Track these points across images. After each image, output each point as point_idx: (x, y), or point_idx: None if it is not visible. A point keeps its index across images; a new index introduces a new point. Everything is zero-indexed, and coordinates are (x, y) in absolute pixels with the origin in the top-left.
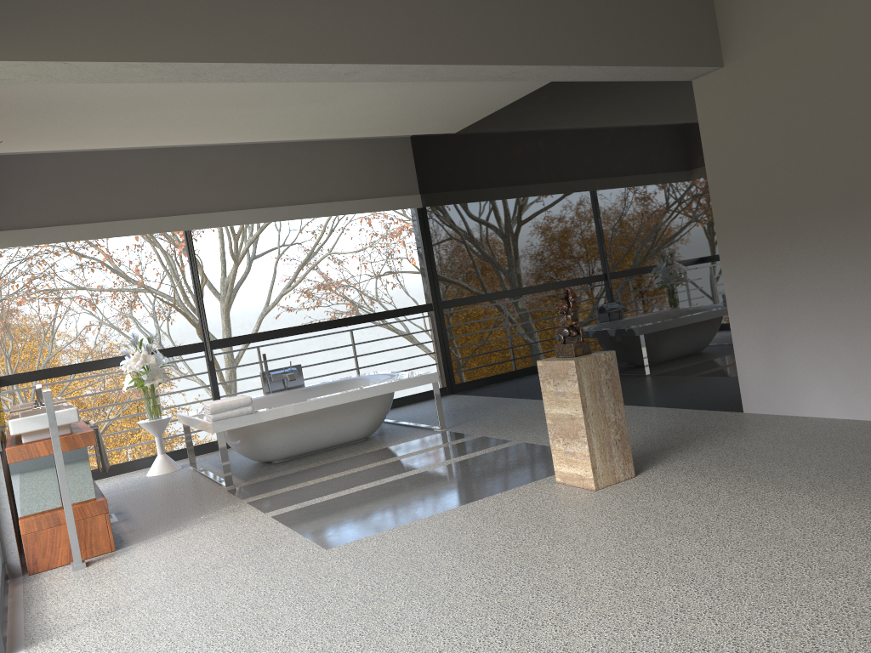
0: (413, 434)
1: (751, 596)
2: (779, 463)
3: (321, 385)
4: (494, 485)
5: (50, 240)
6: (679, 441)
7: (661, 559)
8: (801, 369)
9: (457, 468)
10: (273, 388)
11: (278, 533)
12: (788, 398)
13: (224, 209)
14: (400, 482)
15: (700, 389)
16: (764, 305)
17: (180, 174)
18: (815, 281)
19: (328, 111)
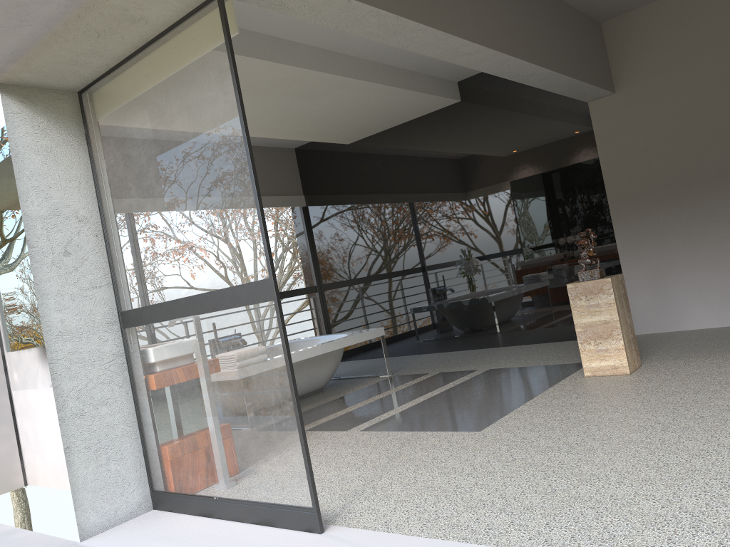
0: (364, 381)
1: None
2: None
3: None
4: (534, 386)
5: None
6: None
7: None
8: (683, 297)
9: (469, 386)
10: None
11: (399, 435)
12: (673, 319)
13: None
14: (436, 398)
15: None
16: (651, 255)
17: None
18: (692, 235)
19: (299, 109)
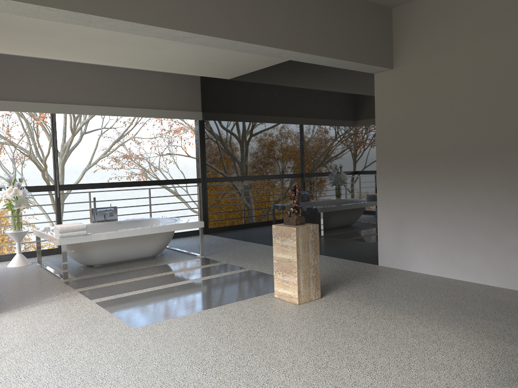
0: (184, 257)
1: (393, 378)
2: (401, 298)
3: (129, 221)
4: (237, 295)
5: None
6: (343, 279)
7: (340, 351)
8: (414, 245)
9: (213, 282)
10: (97, 219)
11: (101, 314)
12: (404, 260)
13: (79, 103)
14: (178, 287)
15: (355, 249)
16: (398, 206)
17: (53, 77)
18: (428, 197)
19: (157, 54)
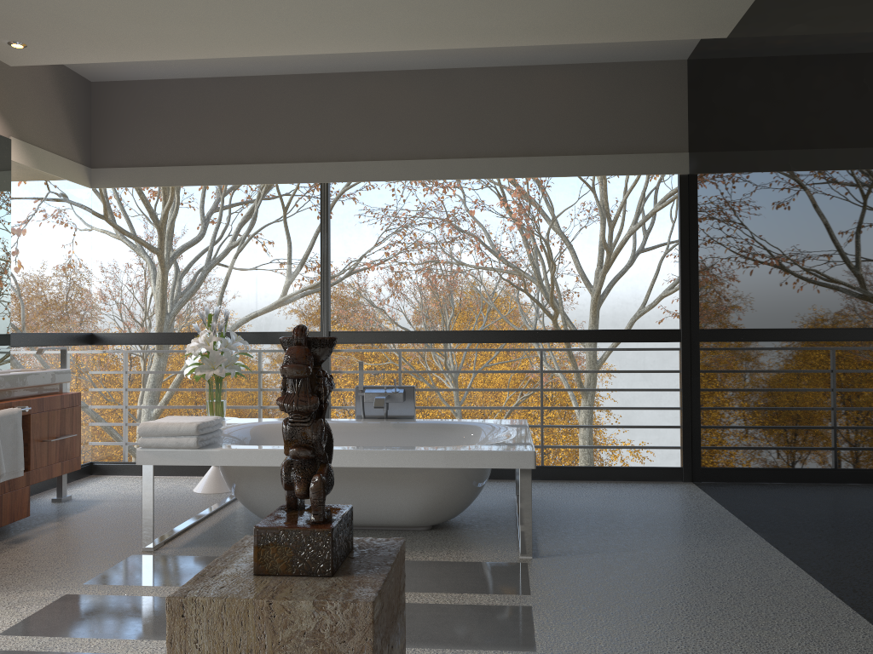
0: (486, 546)
1: None
2: None
3: (425, 424)
4: None
5: (165, 182)
6: None
7: None
8: None
9: None
10: (368, 413)
11: None
12: None
13: (376, 158)
14: None
15: None
16: None
17: (326, 109)
18: None
19: None
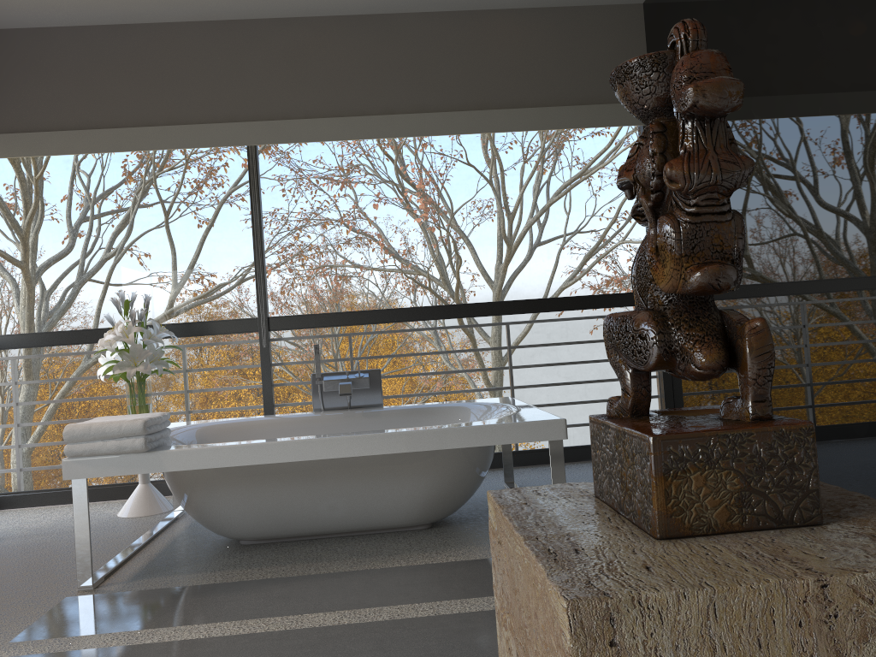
0: None
1: None
2: None
3: (400, 410)
4: None
5: (55, 150)
6: None
7: None
8: None
9: None
10: (328, 404)
11: None
12: None
13: (311, 116)
14: None
15: None
16: None
17: (249, 60)
18: None
19: None
